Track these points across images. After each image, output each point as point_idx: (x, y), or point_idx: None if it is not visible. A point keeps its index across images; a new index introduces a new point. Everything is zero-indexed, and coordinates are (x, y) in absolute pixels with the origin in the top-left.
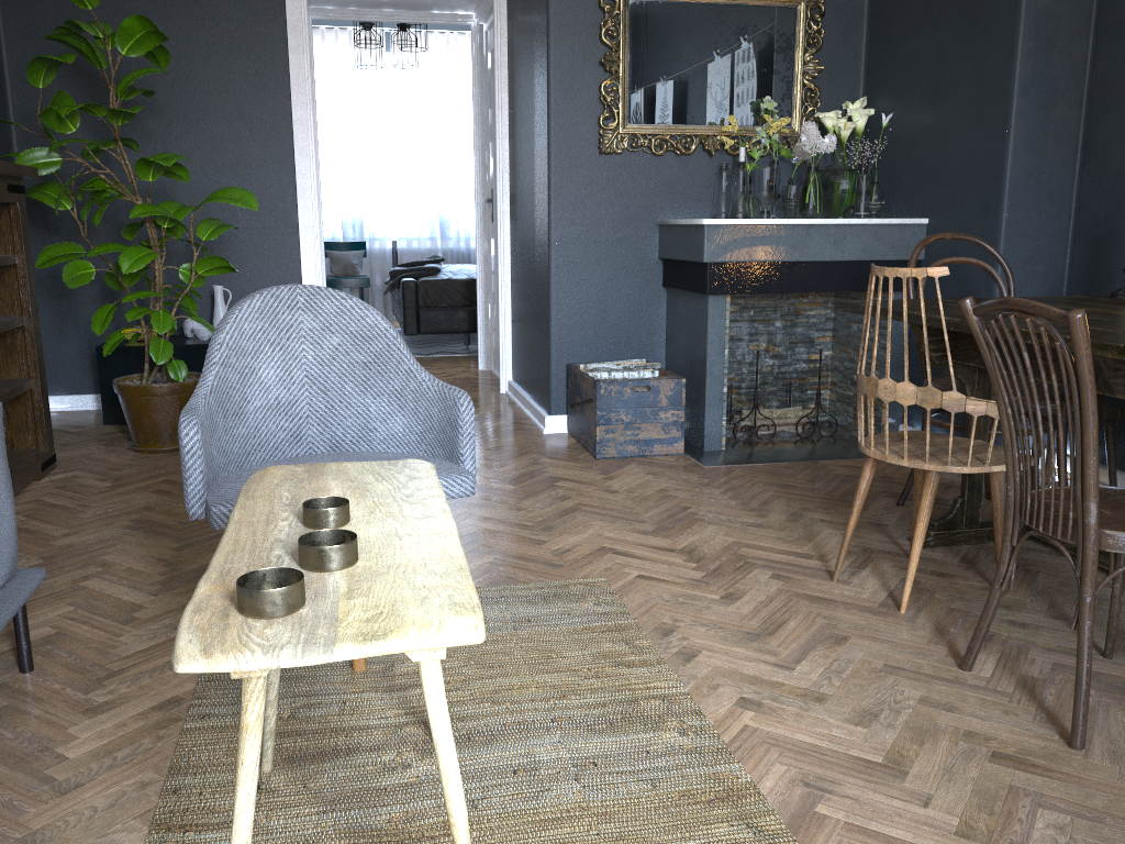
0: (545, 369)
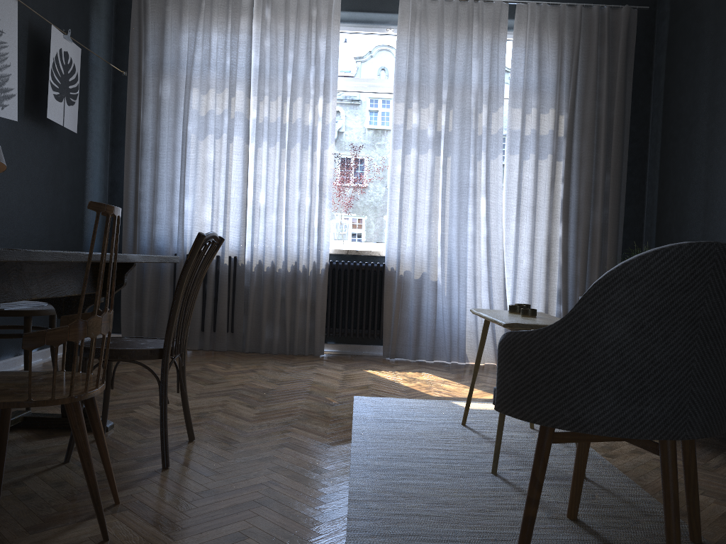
0: None
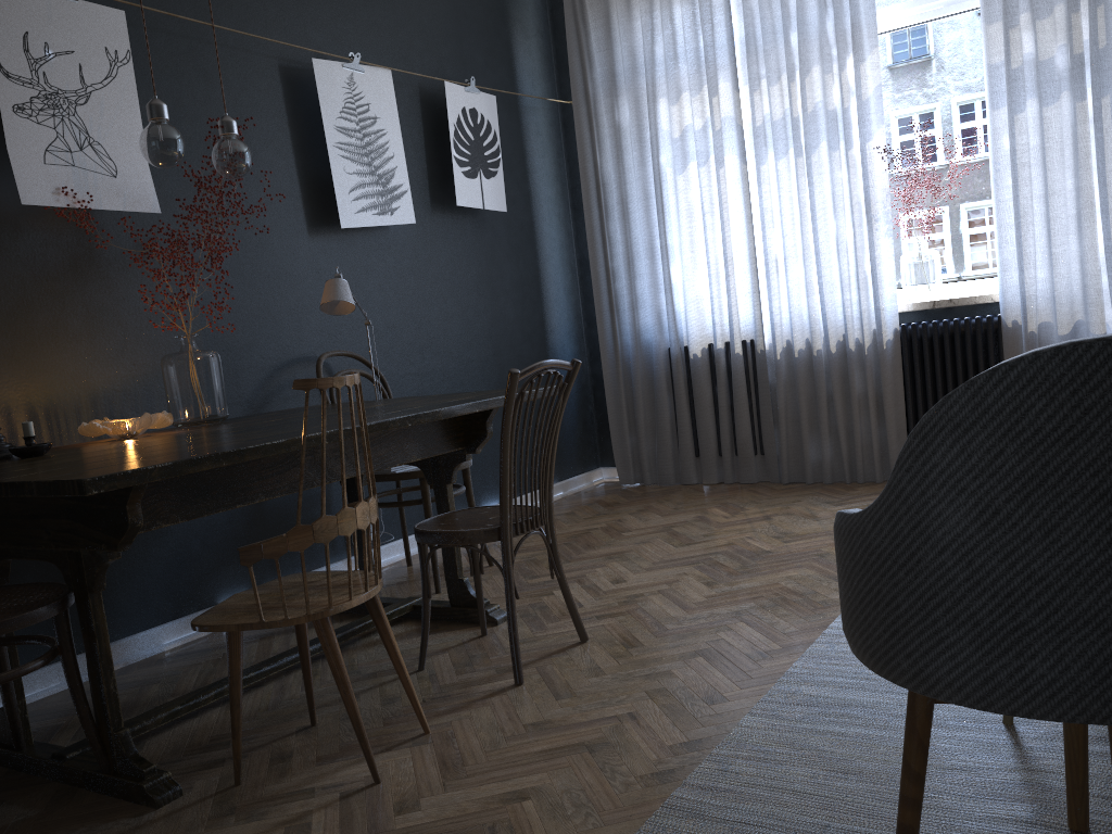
0: None
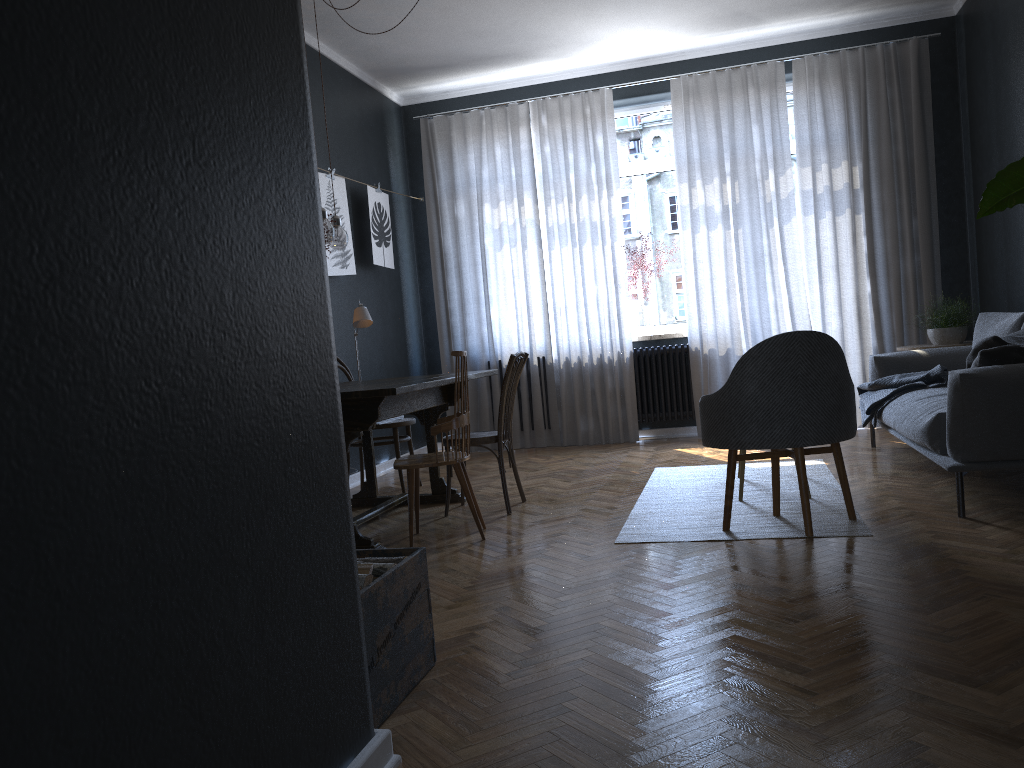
0: (345, 654)
